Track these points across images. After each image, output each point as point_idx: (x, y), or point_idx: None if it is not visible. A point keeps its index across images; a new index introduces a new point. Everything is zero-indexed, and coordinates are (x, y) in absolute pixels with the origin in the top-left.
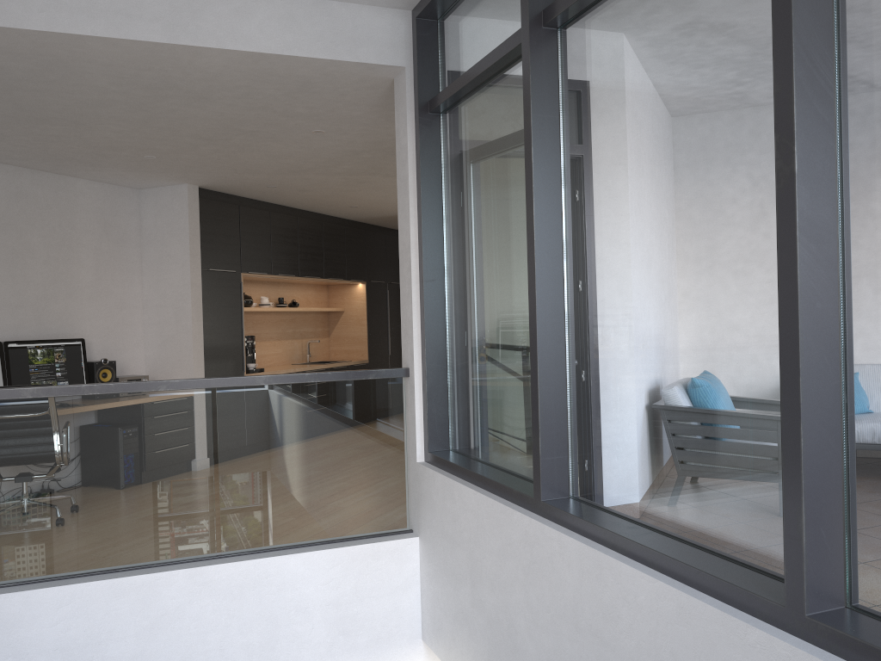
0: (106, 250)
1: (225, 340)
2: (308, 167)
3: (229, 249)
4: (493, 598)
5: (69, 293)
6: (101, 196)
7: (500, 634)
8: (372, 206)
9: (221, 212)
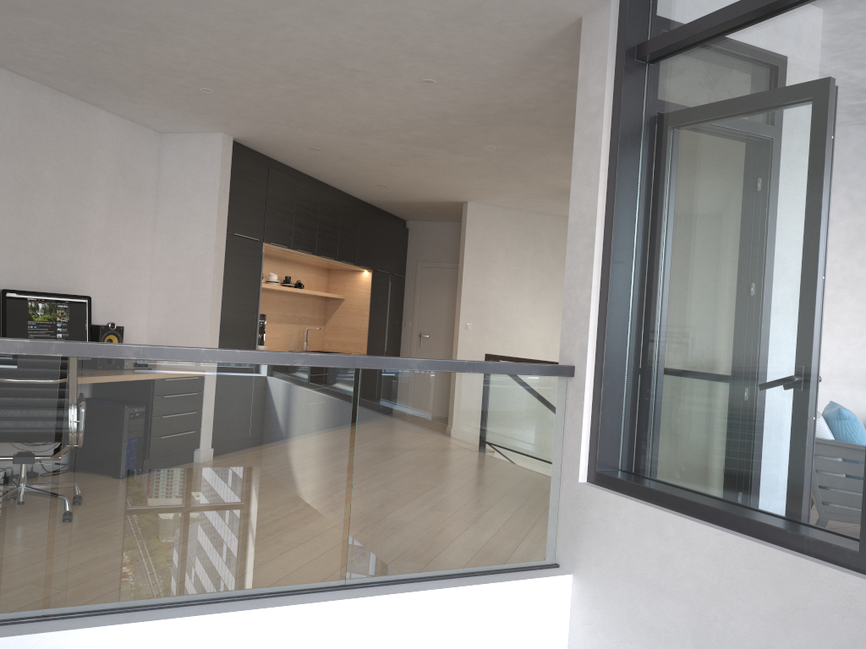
0: (120, 197)
1: (241, 316)
2: (376, 128)
3: (254, 214)
4: None
5: (77, 242)
6: (122, 134)
7: None
8: (402, 188)
9: (251, 171)
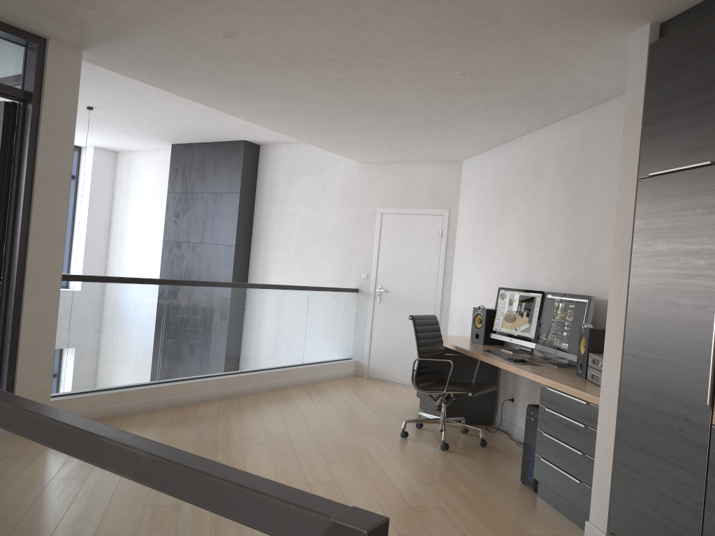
0: None
1: (671, 319)
2: None
3: (704, 115)
4: None
5: None
6: None
7: None
8: None
9: (694, 42)
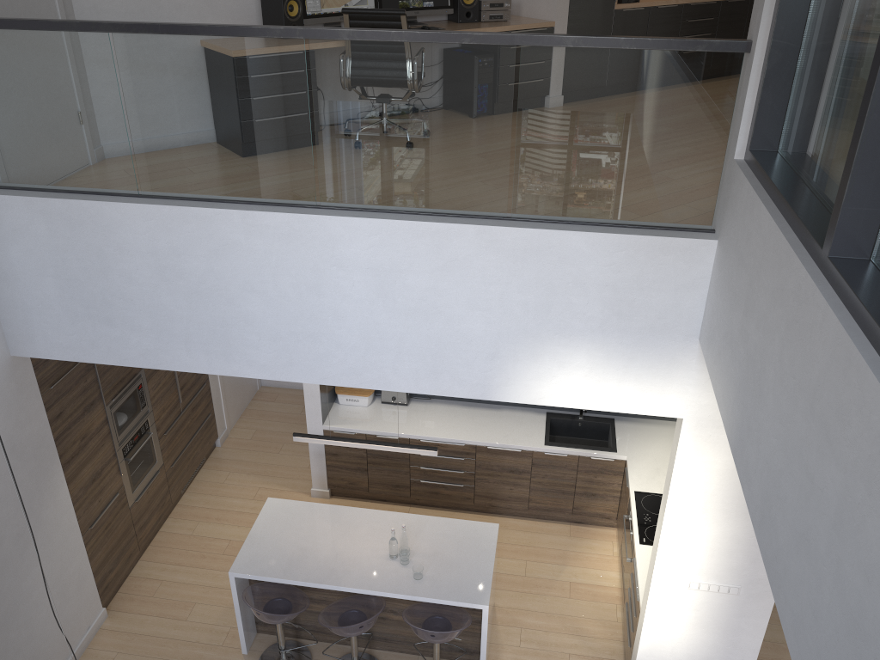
0: None
1: None
2: None
3: None
4: (756, 336)
5: None
6: None
7: (752, 374)
8: None
9: None
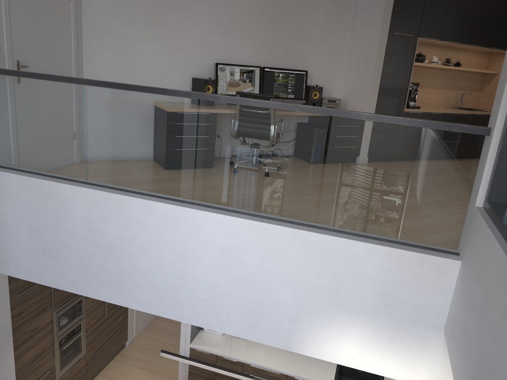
0: (331, 15)
1: (395, 83)
2: None
3: (412, 19)
4: (487, 342)
5: (304, 41)
6: None
7: (483, 372)
8: None
9: None
